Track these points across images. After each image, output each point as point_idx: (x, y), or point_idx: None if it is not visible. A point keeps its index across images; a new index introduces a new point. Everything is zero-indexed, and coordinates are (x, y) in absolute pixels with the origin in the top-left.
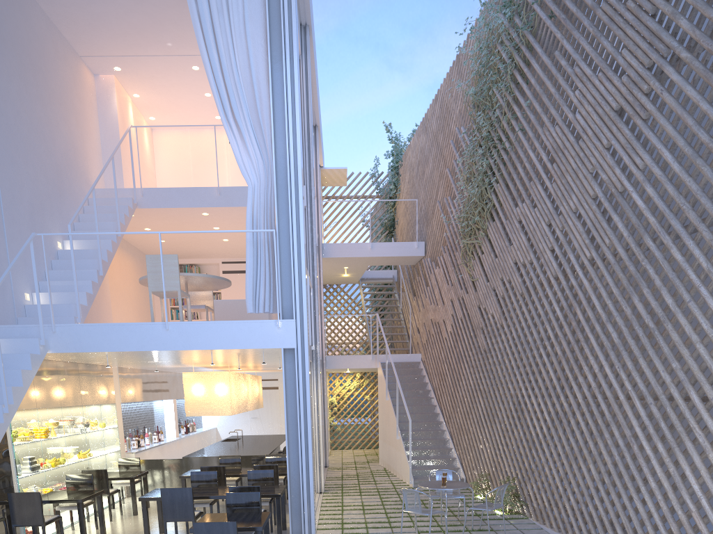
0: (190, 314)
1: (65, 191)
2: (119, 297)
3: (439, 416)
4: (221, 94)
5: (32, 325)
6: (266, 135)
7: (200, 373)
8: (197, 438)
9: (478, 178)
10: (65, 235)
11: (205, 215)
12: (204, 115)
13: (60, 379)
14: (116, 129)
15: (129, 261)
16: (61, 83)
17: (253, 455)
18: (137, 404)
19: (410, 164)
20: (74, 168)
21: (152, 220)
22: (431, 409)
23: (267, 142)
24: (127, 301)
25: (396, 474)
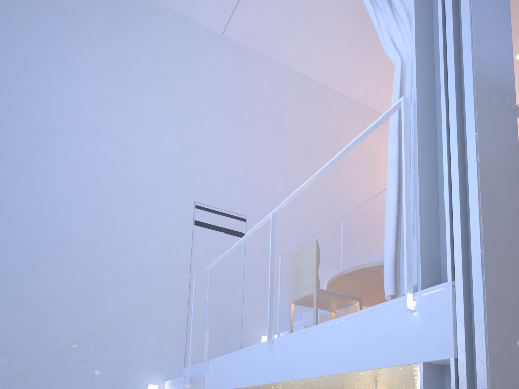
0: None
1: (355, 239)
2: None
3: None
4: None
5: (200, 364)
6: None
7: None
8: None
9: None
10: None
11: None
12: None
13: None
14: None
15: None
16: (367, 149)
17: None
18: None
19: None
20: (375, 217)
21: None
22: None
23: None
24: None
25: None
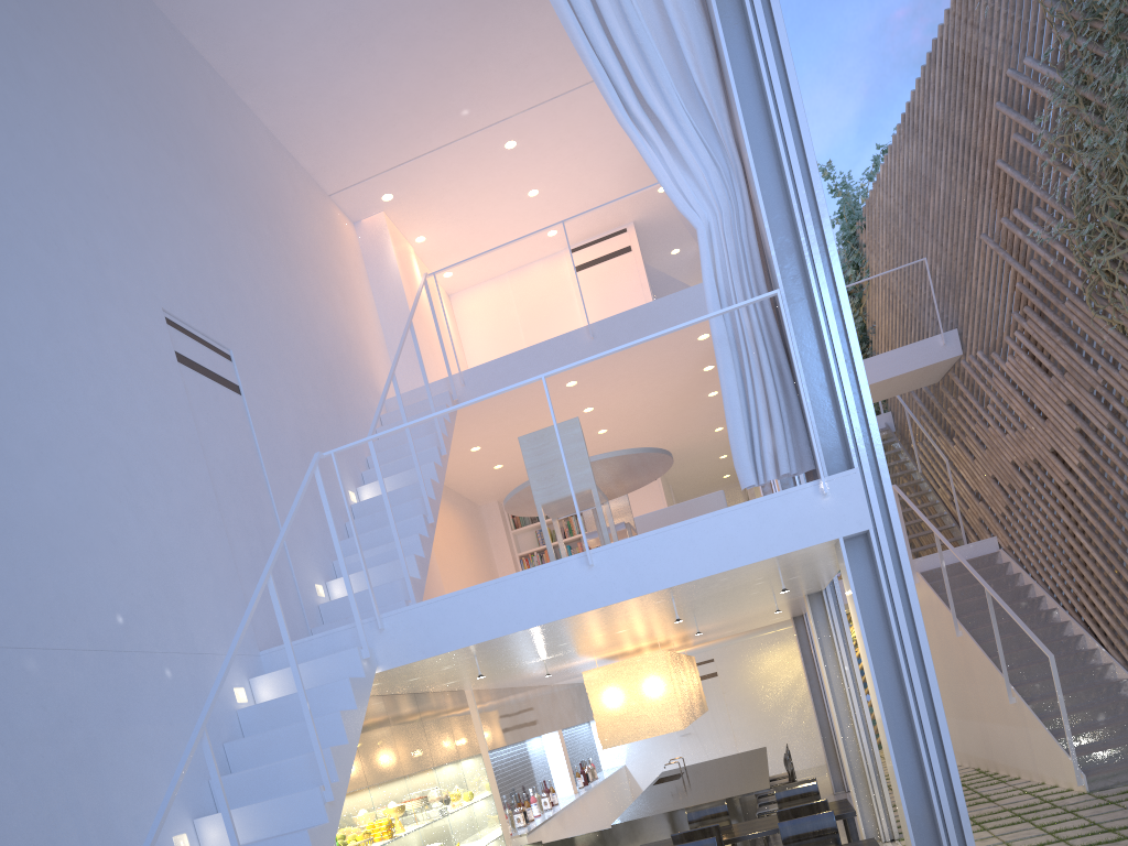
0: (615, 535)
1: (346, 407)
2: (449, 575)
3: (1082, 639)
4: (611, 69)
5: (341, 628)
6: (715, 115)
7: (614, 665)
8: (604, 789)
9: (1119, 112)
10: (358, 479)
11: (571, 386)
12: (529, 238)
13: (394, 728)
14: (401, 297)
15: (452, 515)
16: (310, 237)
17: (742, 795)
18: (507, 750)
19: (885, 213)
20: (352, 370)
21: (482, 426)
22: (1060, 632)
23: (719, 127)
24: (461, 581)
25: (1019, 774)
